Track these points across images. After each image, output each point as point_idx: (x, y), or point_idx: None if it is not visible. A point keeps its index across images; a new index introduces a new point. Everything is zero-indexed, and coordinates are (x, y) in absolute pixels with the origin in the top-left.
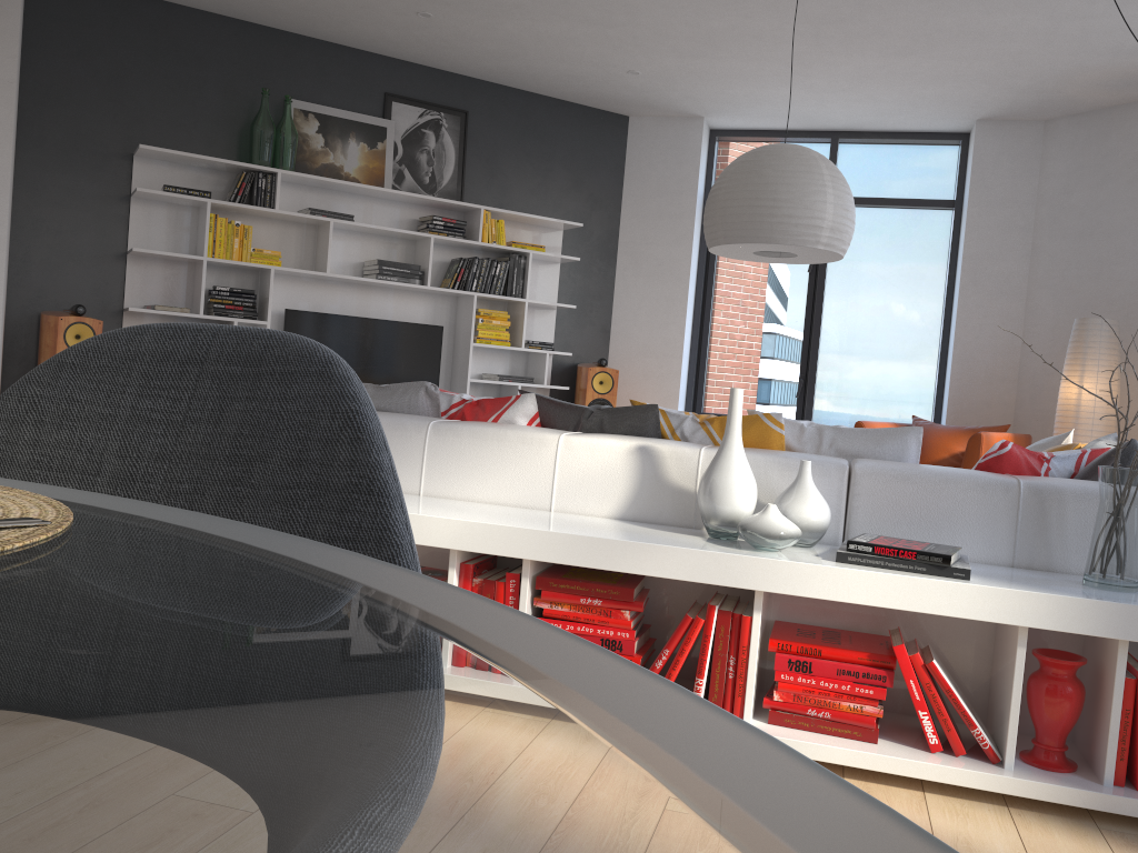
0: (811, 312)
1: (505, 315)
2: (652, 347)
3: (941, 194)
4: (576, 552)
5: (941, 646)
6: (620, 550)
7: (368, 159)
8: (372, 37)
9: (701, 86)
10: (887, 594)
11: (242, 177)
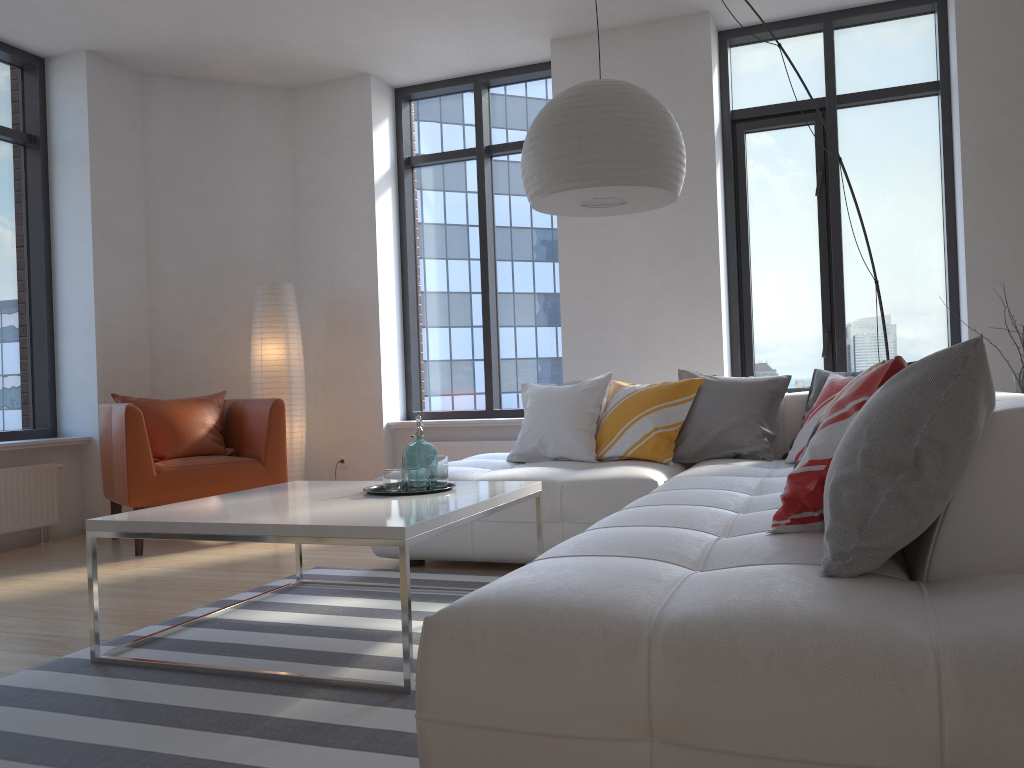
0: None
1: None
2: None
3: (13, 124)
4: None
5: None
6: None
7: None
8: None
9: None
10: None
11: None
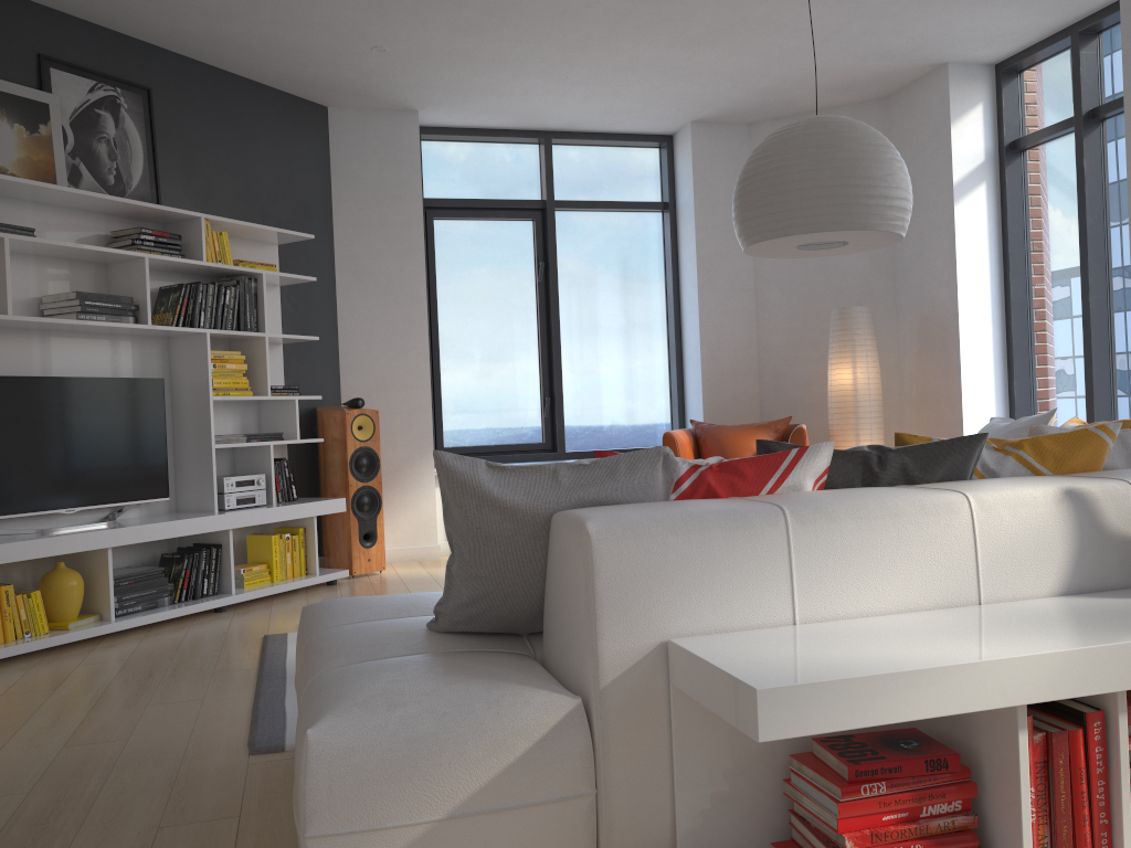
0: (546, 324)
1: (239, 357)
2: (394, 378)
3: (651, 197)
4: None
5: None
6: None
7: (29, 148)
8: None
9: (448, 71)
10: None
11: None
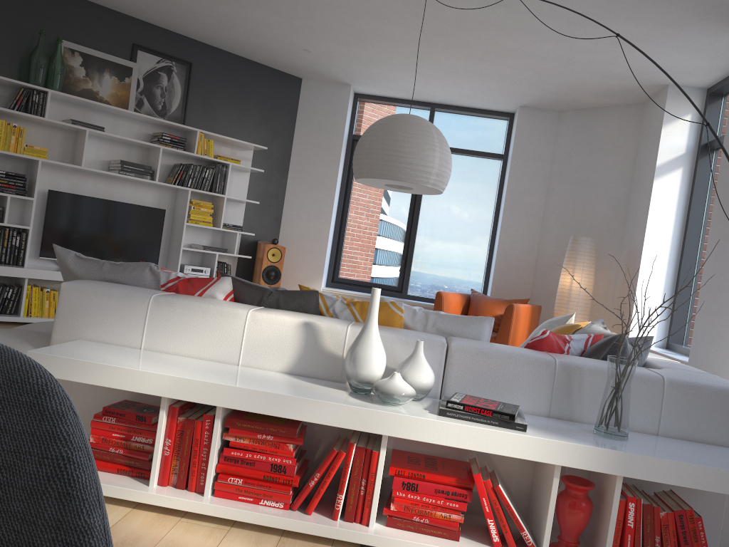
0: (412, 217)
1: (210, 205)
2: (309, 232)
3: (495, 150)
4: (257, 403)
5: (501, 469)
6: (289, 402)
7: (118, 88)
8: (126, 3)
9: (351, 64)
10: (472, 441)
11: (21, 92)
